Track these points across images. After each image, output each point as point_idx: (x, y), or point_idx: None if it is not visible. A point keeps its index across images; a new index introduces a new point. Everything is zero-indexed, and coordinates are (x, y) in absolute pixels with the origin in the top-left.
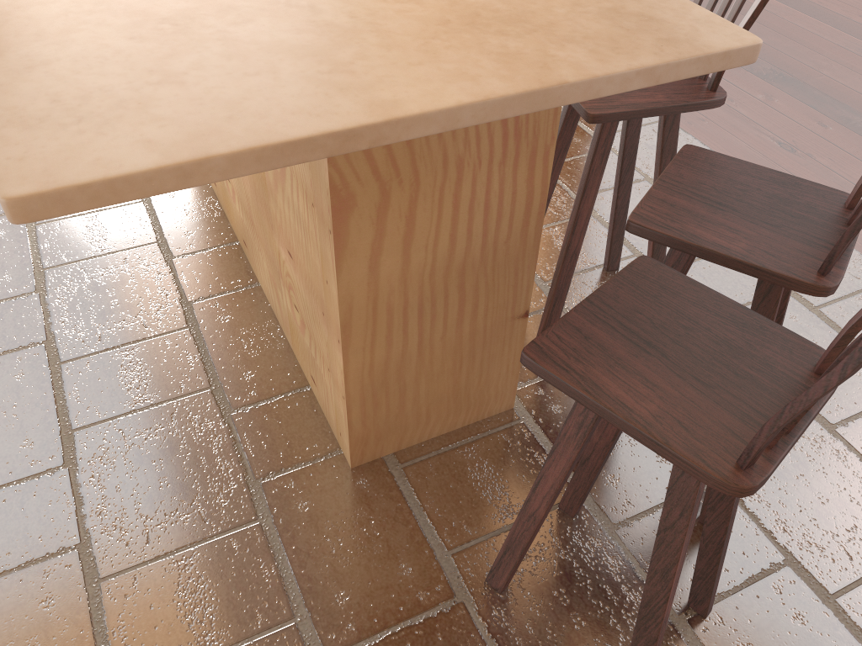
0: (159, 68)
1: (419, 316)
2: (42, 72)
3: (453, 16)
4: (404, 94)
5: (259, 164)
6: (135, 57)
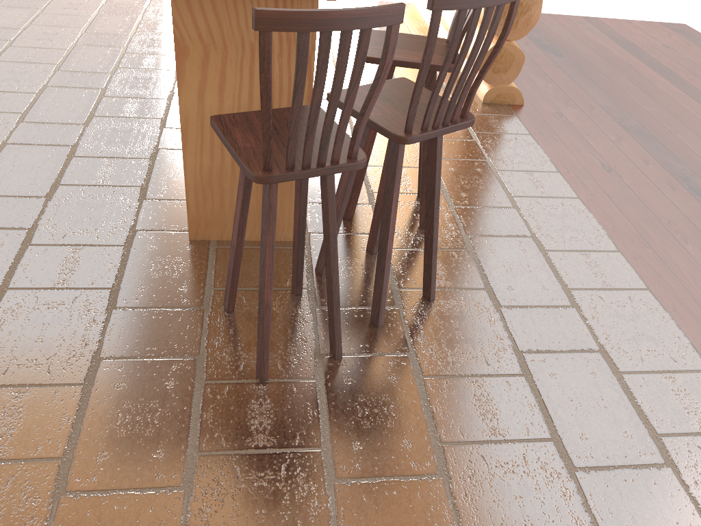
0: None
1: None
2: None
3: None
4: None
5: None
6: None
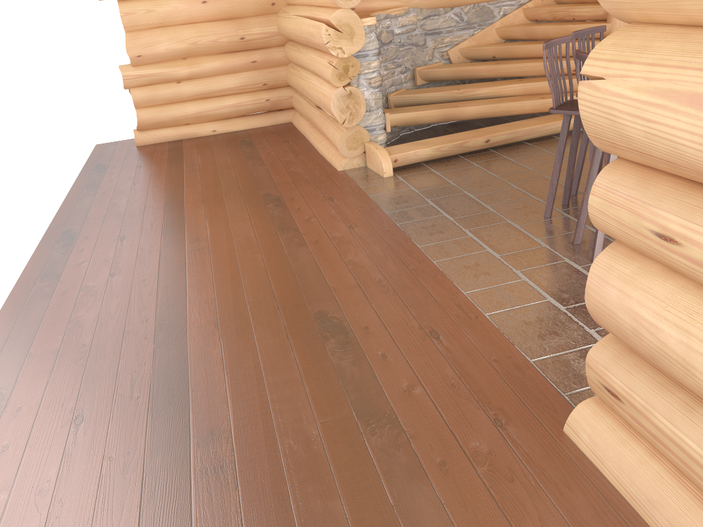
0: None
1: None
2: None
3: None
4: None
5: None
6: None
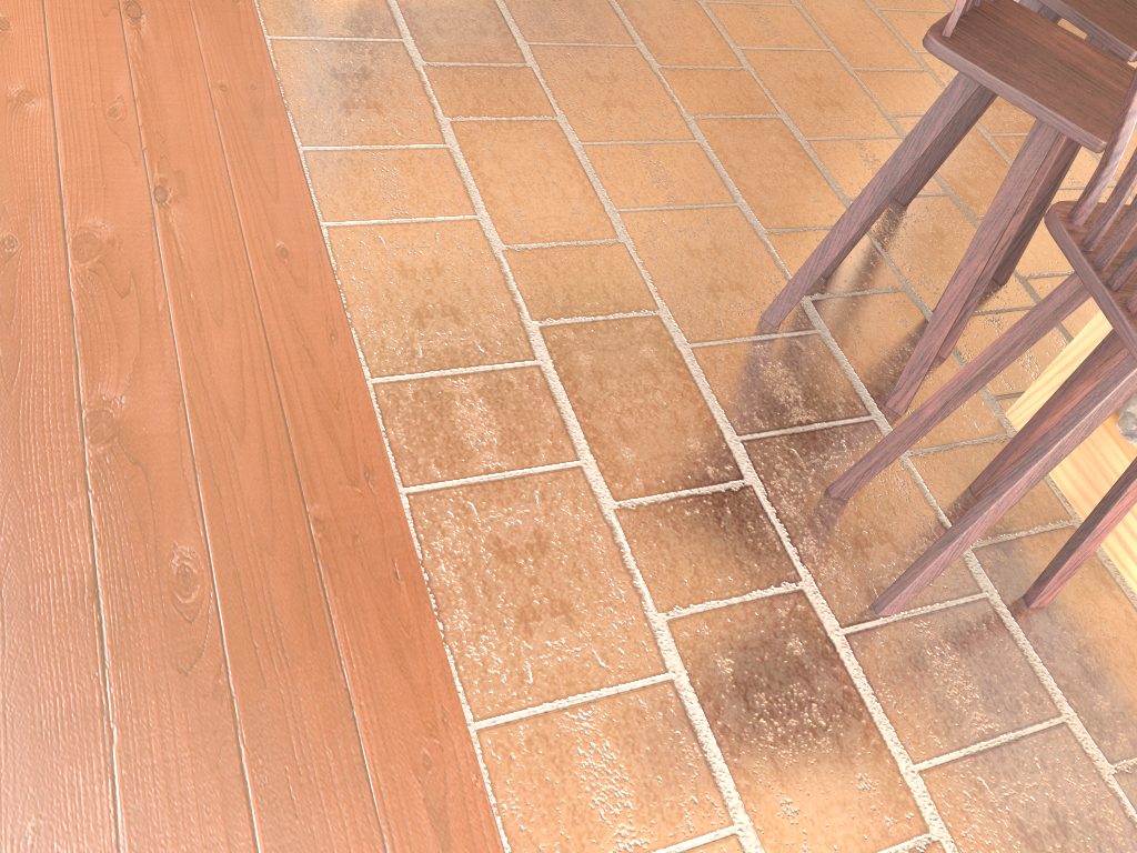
0: None
1: None
2: None
3: None
4: None
5: None
6: None
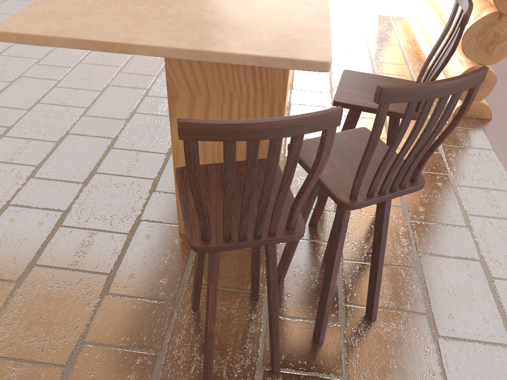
0: (87, 11)
1: None
2: (54, 3)
3: (215, 21)
4: (146, 38)
5: (75, 45)
6: (86, 6)
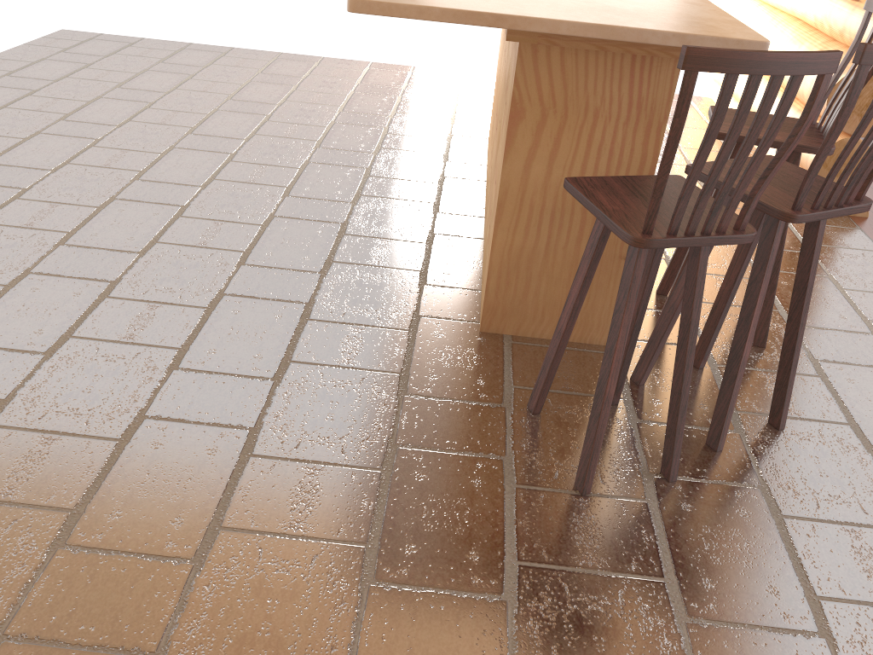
0: None
1: (550, 221)
2: None
3: (599, 8)
4: (538, 14)
5: (454, 18)
6: None
